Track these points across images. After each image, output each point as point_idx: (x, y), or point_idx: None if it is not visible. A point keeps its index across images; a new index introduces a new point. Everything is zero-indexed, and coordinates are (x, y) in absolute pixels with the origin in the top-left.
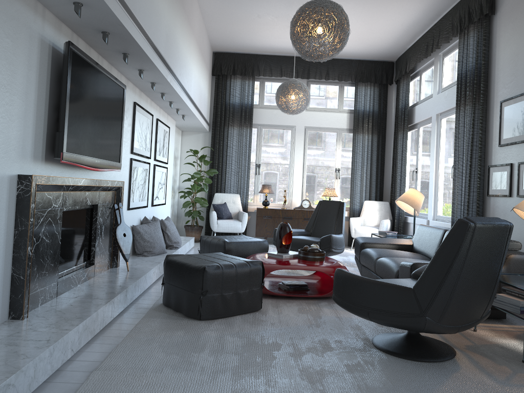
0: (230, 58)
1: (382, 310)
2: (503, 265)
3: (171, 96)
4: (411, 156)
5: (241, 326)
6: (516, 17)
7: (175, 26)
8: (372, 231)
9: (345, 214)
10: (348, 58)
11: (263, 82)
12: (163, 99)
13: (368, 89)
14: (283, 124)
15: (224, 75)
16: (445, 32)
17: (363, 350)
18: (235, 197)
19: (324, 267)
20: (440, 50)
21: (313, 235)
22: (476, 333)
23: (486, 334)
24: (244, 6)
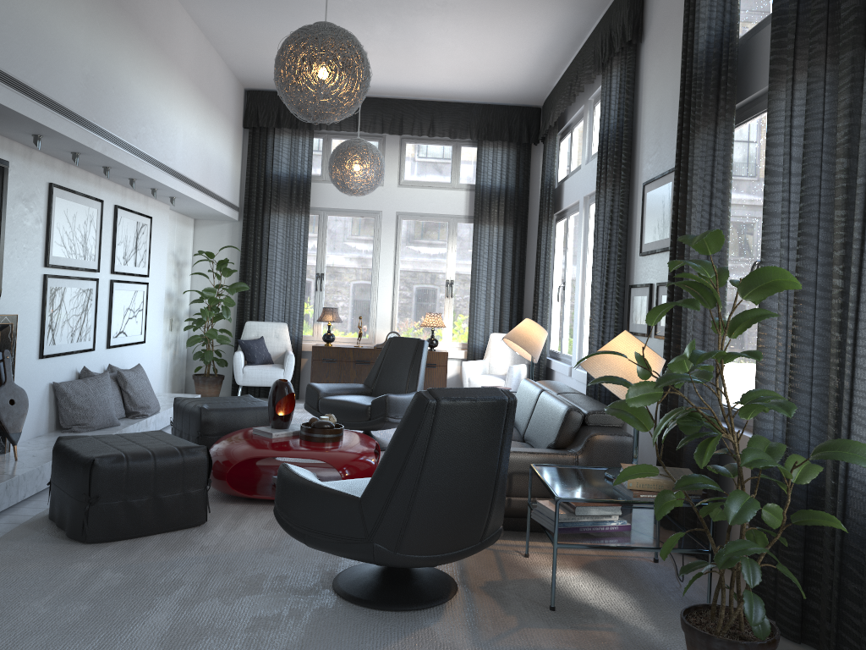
0: (272, 99)
1: (320, 531)
2: (508, 460)
3: (126, 172)
4: (560, 262)
5: (147, 552)
6: (662, 49)
7: (114, 61)
8: (495, 383)
9: (425, 359)
10: (466, 100)
11: (328, 139)
12: (108, 177)
13: (499, 151)
14: (362, 208)
15: (264, 129)
16: (588, 66)
17: (306, 593)
18: (280, 327)
19: (328, 453)
20: (590, 93)
21: (375, 394)
22: (525, 560)
23: (541, 561)
24: (266, 20)
